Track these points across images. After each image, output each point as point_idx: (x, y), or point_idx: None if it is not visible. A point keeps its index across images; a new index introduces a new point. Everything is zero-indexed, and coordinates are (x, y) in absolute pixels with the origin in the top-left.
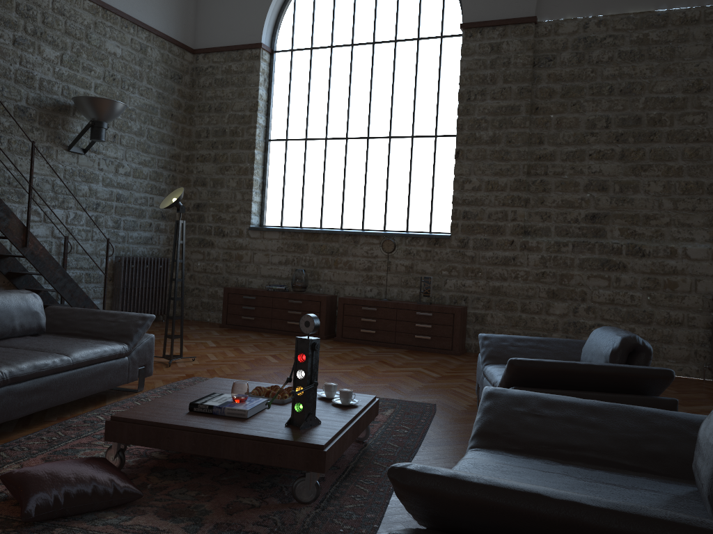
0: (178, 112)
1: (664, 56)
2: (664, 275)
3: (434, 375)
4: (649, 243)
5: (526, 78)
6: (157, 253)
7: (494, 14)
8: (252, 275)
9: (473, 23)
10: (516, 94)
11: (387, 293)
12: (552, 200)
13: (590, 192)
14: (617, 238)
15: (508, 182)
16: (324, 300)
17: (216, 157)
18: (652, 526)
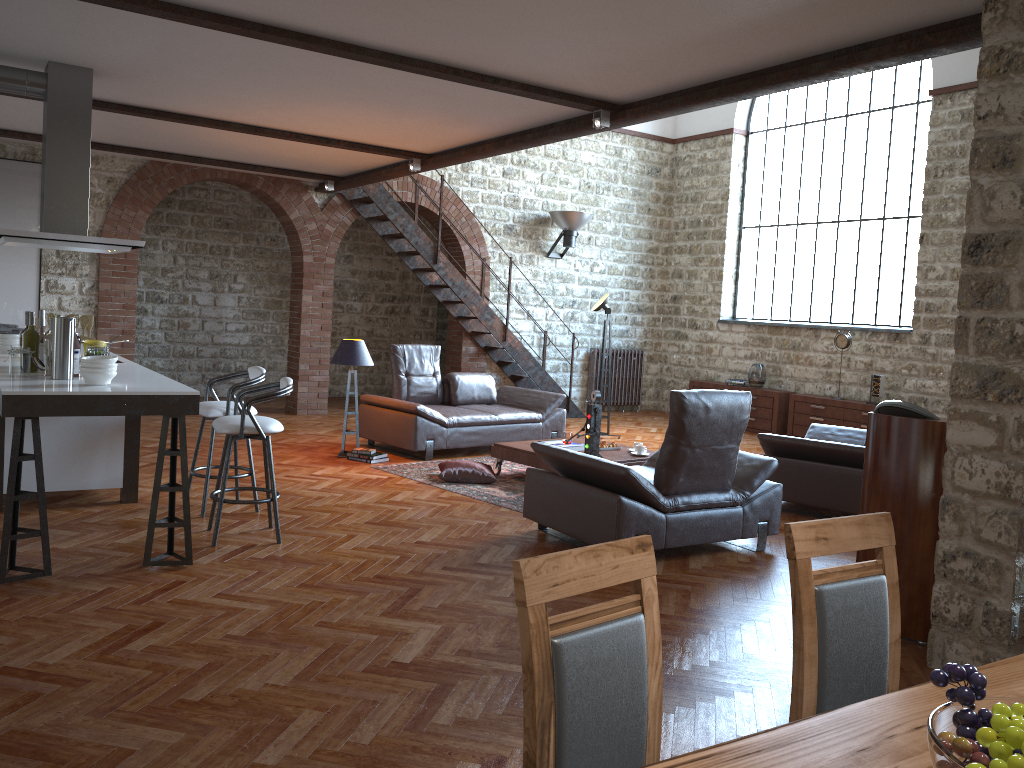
0: (656, 205)
1: None
2: None
3: None
4: None
5: None
6: (632, 345)
7: (966, 76)
8: (720, 369)
9: (942, 88)
10: None
11: (845, 391)
12: None
13: None
14: None
15: None
16: (776, 396)
17: (691, 248)
18: (589, 460)
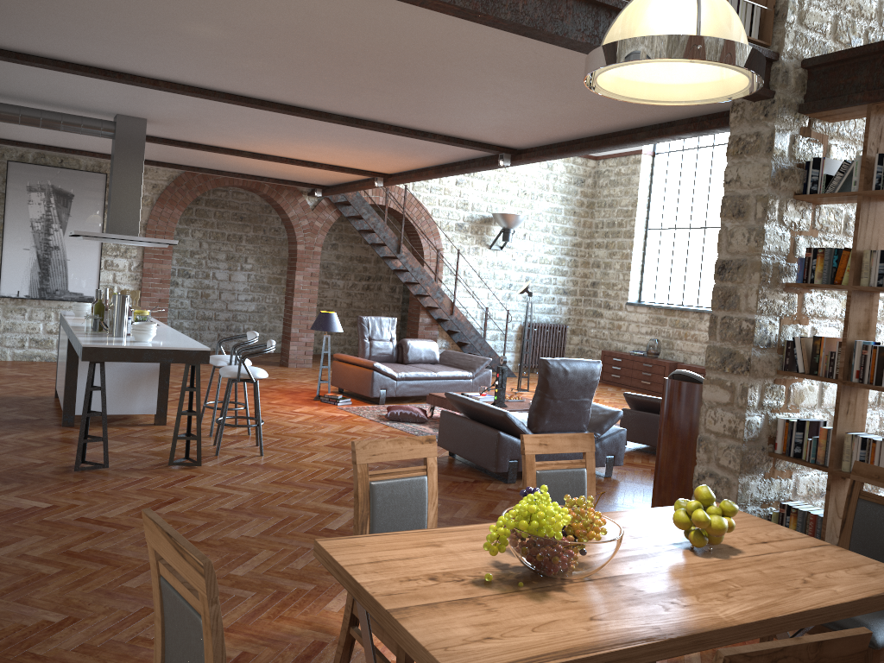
0: (580, 209)
1: None
2: None
3: None
4: None
5: None
6: (558, 321)
7: None
8: (627, 342)
9: None
10: None
11: None
12: None
13: None
14: None
15: None
16: (667, 365)
17: (607, 244)
18: (481, 406)
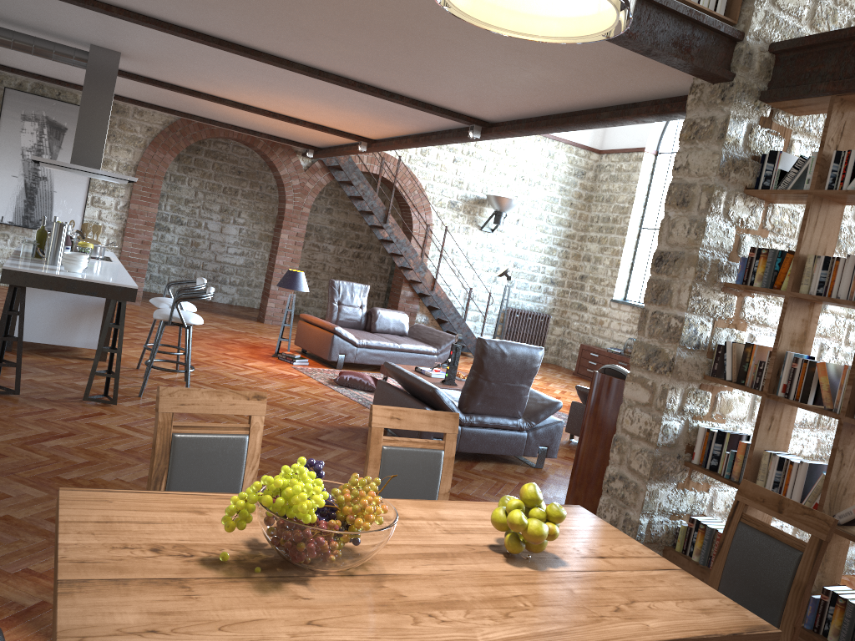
0: (578, 201)
1: None
2: None
3: None
4: None
5: None
6: (542, 310)
7: None
8: (607, 339)
9: None
10: None
11: None
12: None
13: None
14: None
15: None
16: None
17: (600, 239)
18: (413, 379)
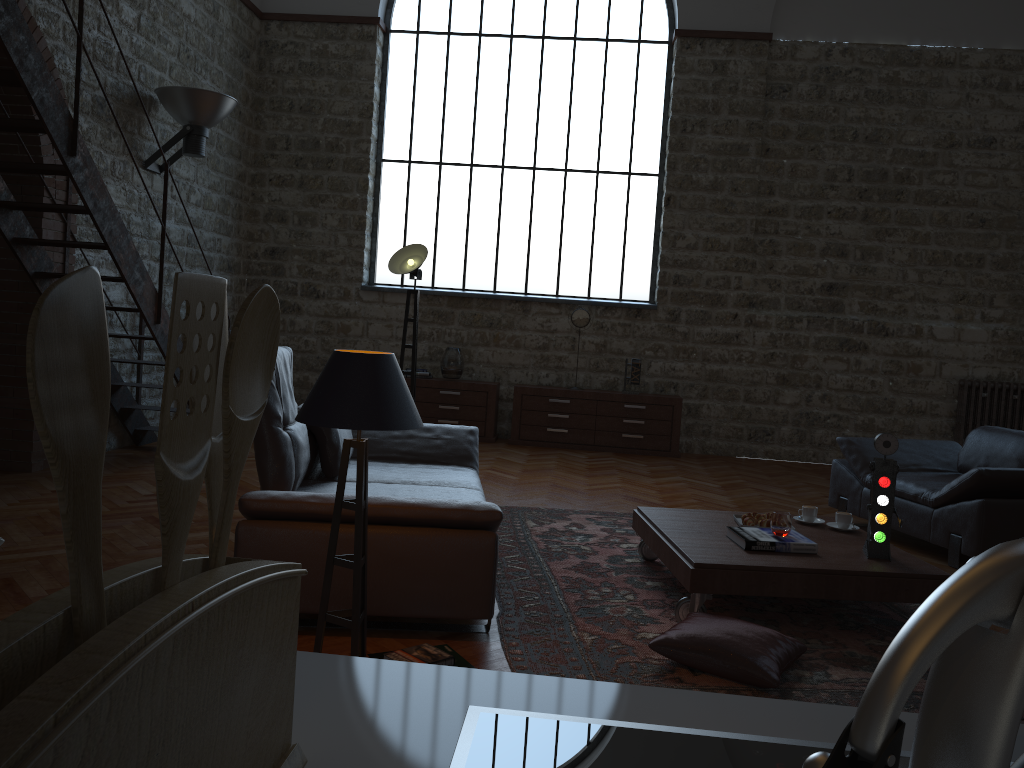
0: (245, 108)
1: (915, 101)
2: (908, 358)
3: (711, 485)
4: (891, 320)
5: (757, 111)
6: None
7: (719, 23)
8: None
9: (692, 31)
10: (745, 130)
11: (570, 379)
12: (783, 265)
13: (827, 257)
14: (856, 313)
15: (732, 241)
16: (492, 389)
17: (304, 181)
18: None
